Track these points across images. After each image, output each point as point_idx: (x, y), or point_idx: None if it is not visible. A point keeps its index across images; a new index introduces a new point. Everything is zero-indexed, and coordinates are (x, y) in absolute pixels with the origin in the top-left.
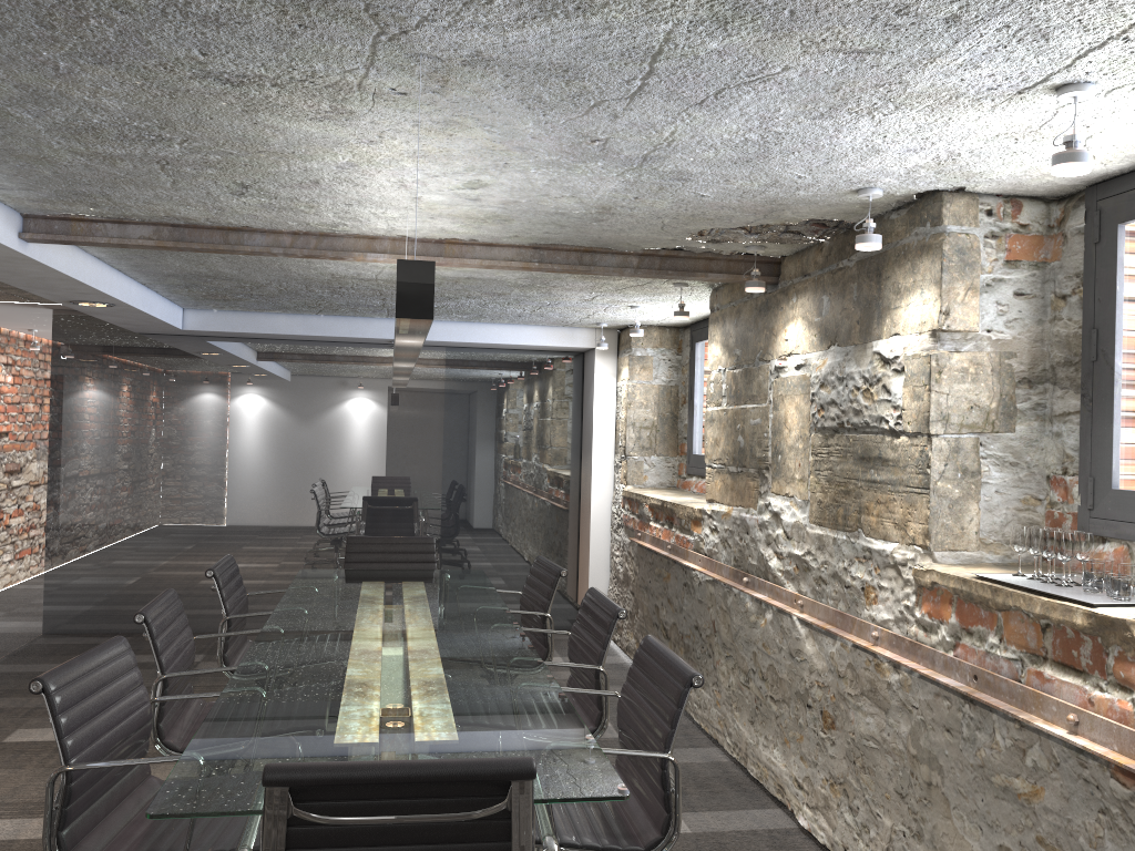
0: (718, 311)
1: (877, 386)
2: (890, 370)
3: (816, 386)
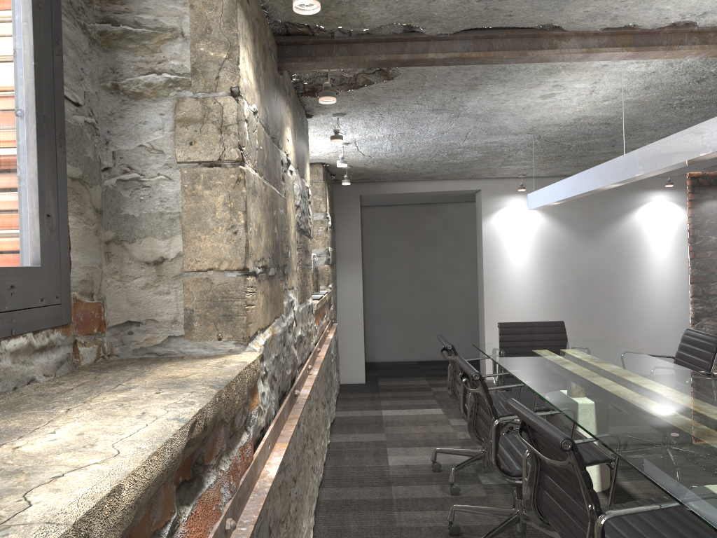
0: (248, 7)
1: (307, 208)
2: (308, 201)
3: (300, 196)
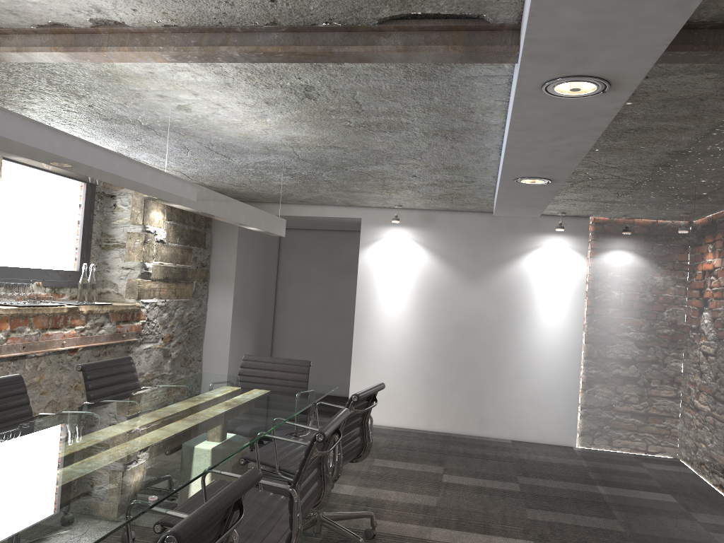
0: None
1: None
2: None
3: None
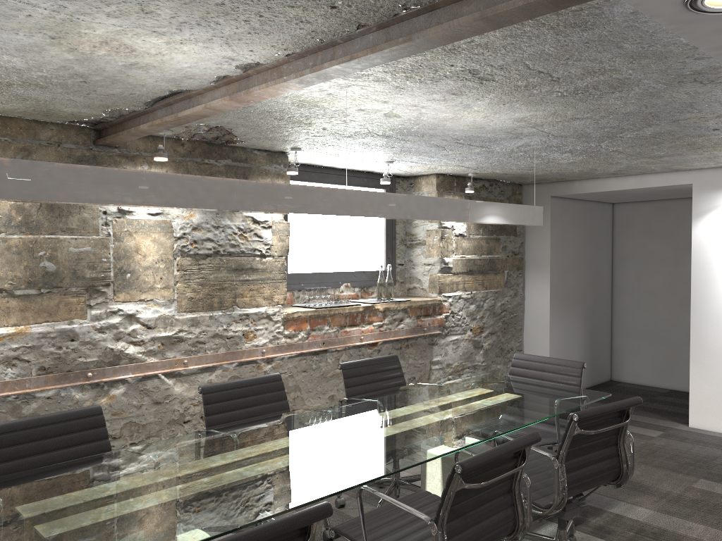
0: None
1: (250, 233)
2: (259, 226)
3: (188, 229)
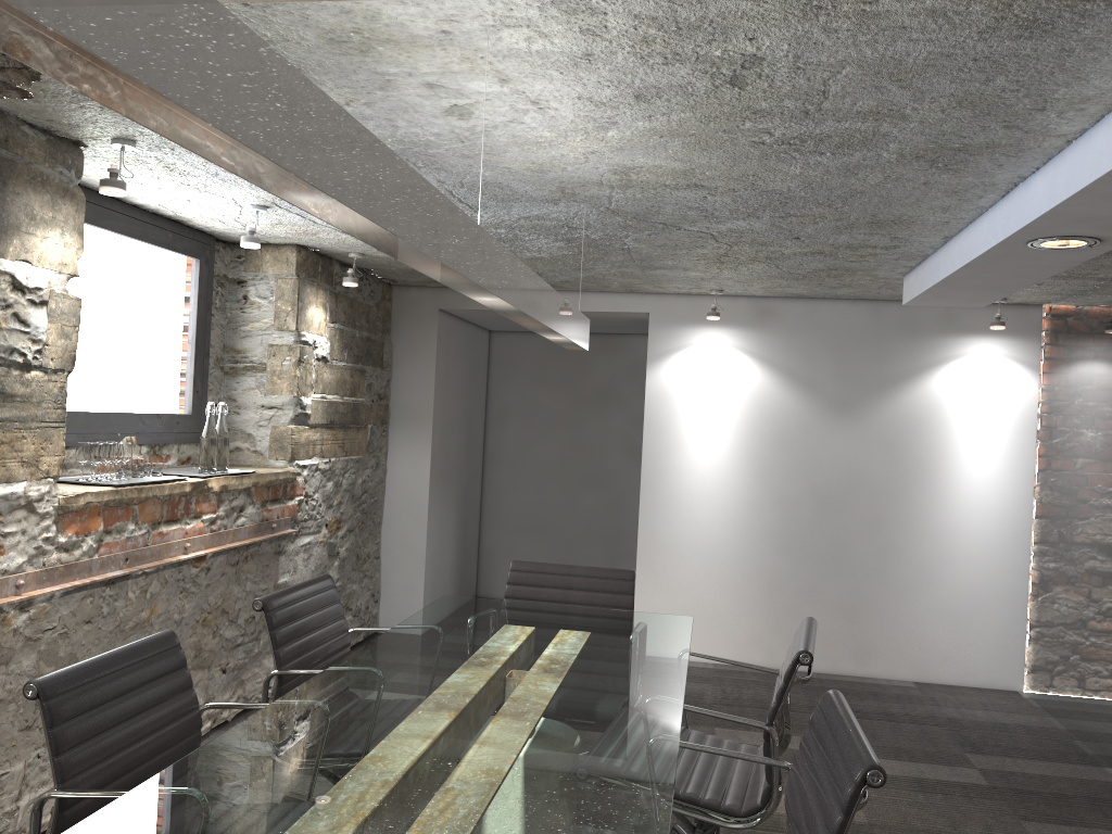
0: None
1: (5, 312)
2: (25, 299)
3: None
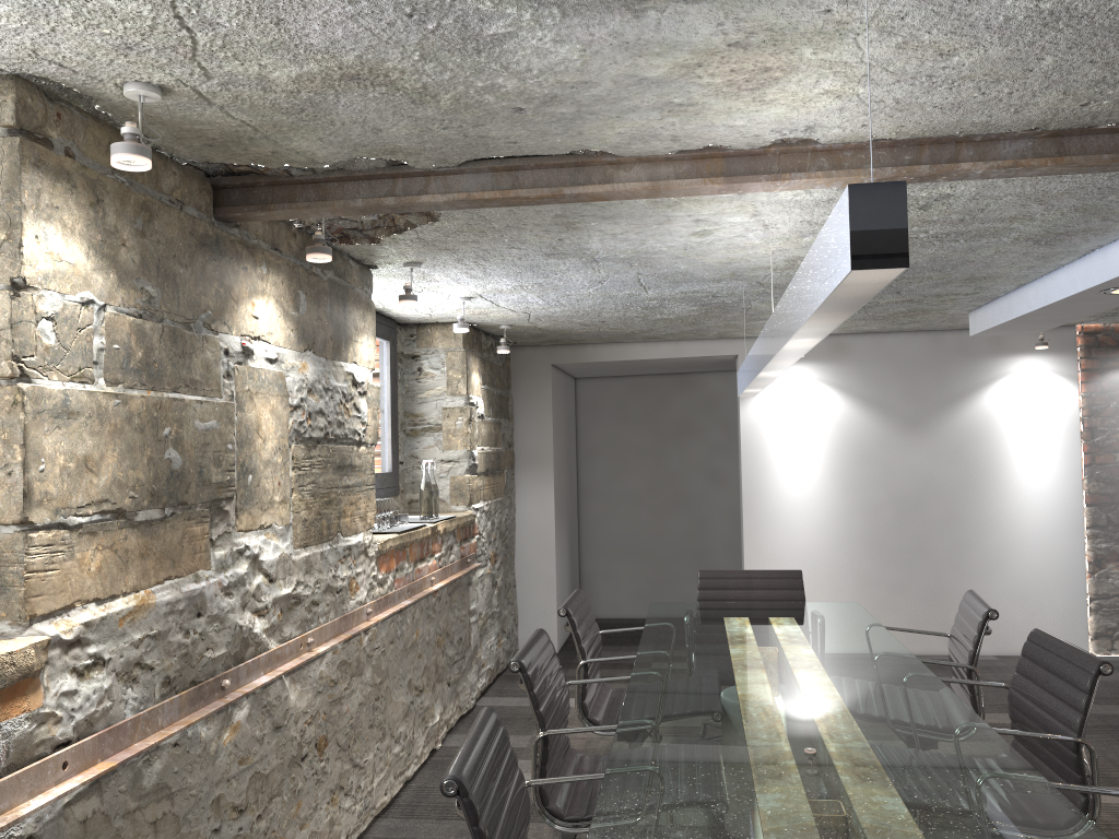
0: (72, 162)
1: (350, 403)
2: (357, 392)
3: (305, 391)
